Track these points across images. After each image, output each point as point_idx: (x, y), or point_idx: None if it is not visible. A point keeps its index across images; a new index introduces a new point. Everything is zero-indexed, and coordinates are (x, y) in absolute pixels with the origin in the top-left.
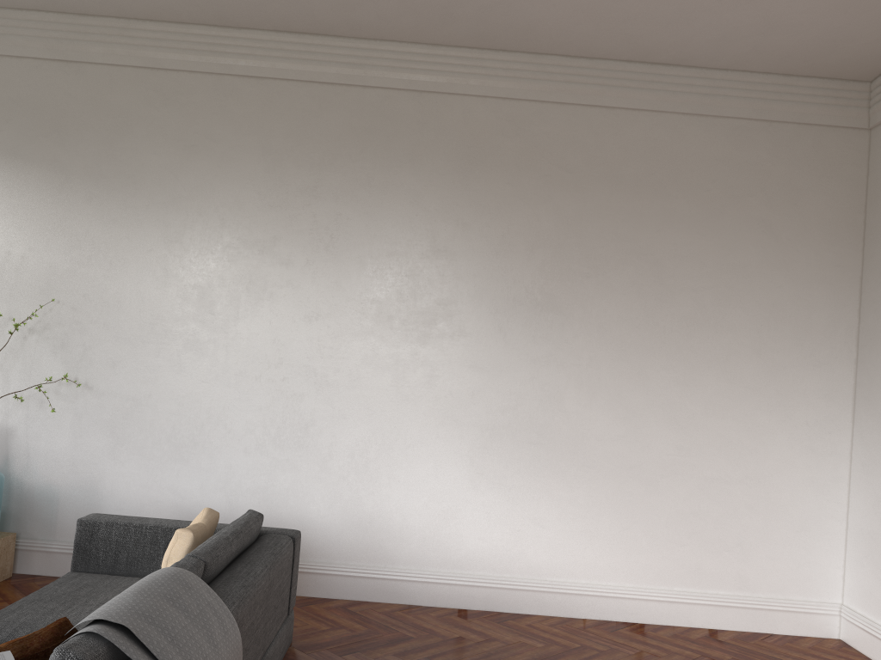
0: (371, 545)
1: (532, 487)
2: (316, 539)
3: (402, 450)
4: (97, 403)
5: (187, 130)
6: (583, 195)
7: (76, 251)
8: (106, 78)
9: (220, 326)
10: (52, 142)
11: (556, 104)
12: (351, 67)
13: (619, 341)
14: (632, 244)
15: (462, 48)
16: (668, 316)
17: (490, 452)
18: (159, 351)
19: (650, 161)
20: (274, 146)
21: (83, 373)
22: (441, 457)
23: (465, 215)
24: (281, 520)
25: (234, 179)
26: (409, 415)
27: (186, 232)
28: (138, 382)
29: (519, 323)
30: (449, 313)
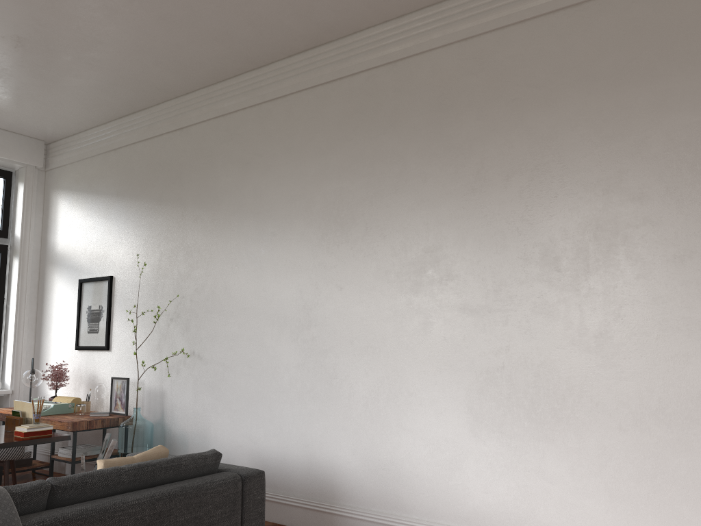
0: (387, 492)
1: (535, 436)
2: (344, 483)
3: (406, 398)
4: (205, 369)
5: (244, 152)
6: (556, 107)
7: (190, 258)
8: (200, 132)
9: (270, 299)
10: (177, 185)
11: (517, 24)
12: (340, 63)
13: (618, 259)
14: (621, 144)
15: (423, 9)
16: (680, 219)
17: (487, 398)
18: (236, 325)
19: (631, 44)
20: (295, 146)
21: (197, 347)
22: (441, 404)
23: (441, 161)
24: (318, 464)
25: (272, 180)
26: (410, 363)
27: (246, 230)
28: (225, 351)
29: (502, 258)
30: (436, 259)
